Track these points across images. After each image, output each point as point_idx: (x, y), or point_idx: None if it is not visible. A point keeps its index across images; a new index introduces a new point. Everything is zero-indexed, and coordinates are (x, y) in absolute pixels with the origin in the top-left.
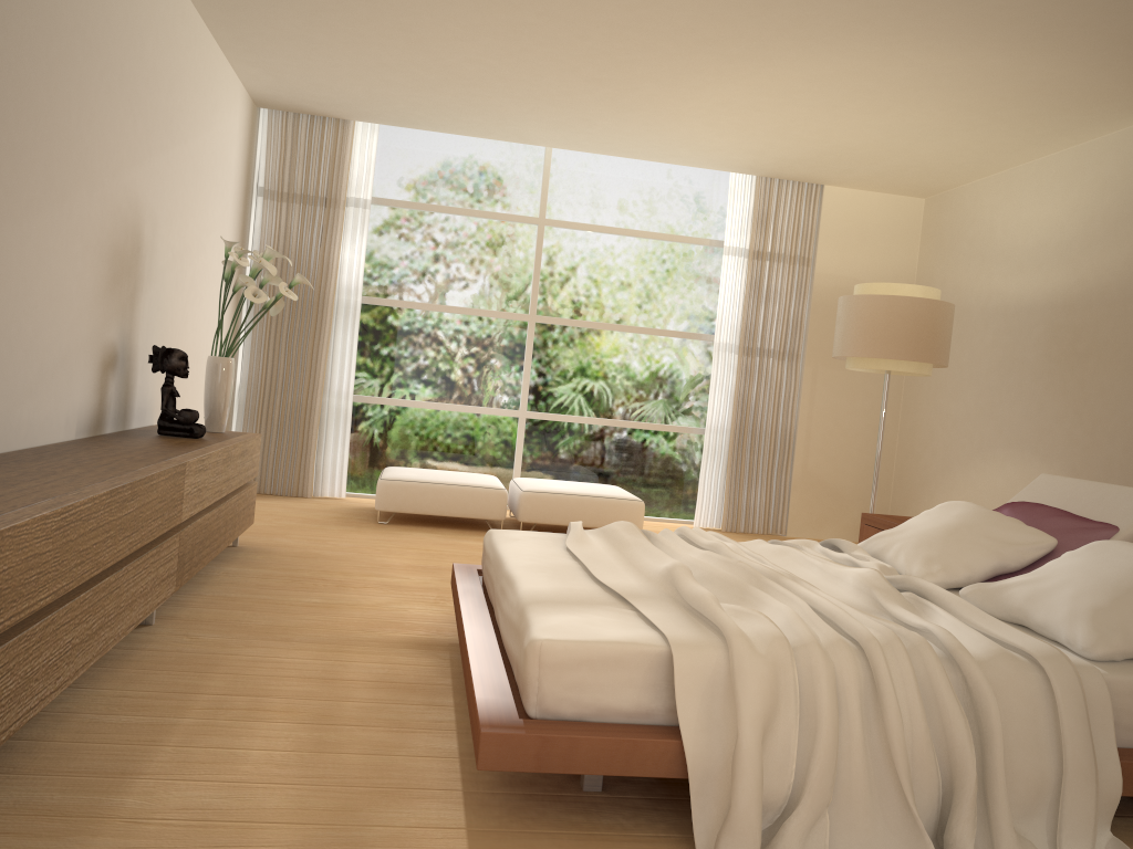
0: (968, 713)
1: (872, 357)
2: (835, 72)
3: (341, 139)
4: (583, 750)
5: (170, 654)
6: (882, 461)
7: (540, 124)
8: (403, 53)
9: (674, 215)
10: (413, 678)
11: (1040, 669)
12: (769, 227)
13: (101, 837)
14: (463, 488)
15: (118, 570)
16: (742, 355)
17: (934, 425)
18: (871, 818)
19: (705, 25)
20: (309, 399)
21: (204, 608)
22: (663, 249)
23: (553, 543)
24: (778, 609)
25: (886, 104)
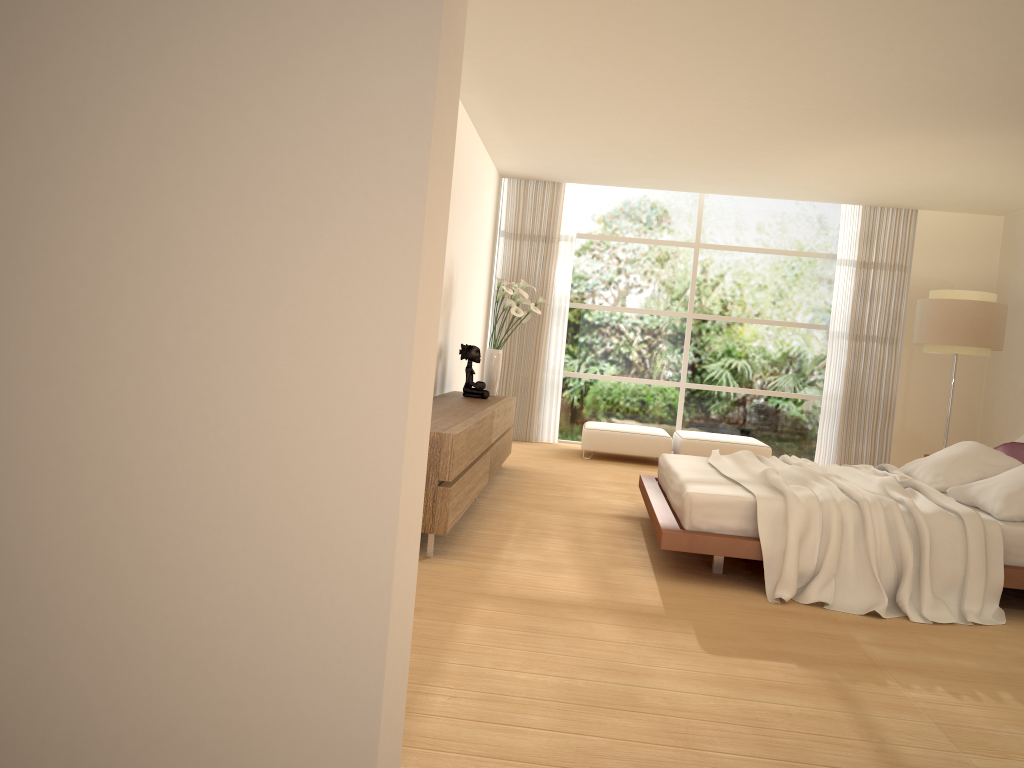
0: (915, 539)
1: (939, 344)
2: (902, 149)
3: (556, 196)
4: (711, 543)
5: (492, 511)
6: (968, 422)
7: (695, 181)
8: (603, 149)
9: (798, 236)
10: (621, 529)
11: (962, 520)
12: (873, 243)
13: (499, 564)
14: (640, 435)
15: (476, 462)
16: (852, 340)
17: (1007, 393)
18: (856, 583)
19: (804, 130)
20: (533, 374)
21: (498, 494)
22: (789, 262)
23: (700, 460)
24: (819, 488)
25: (947, 164)
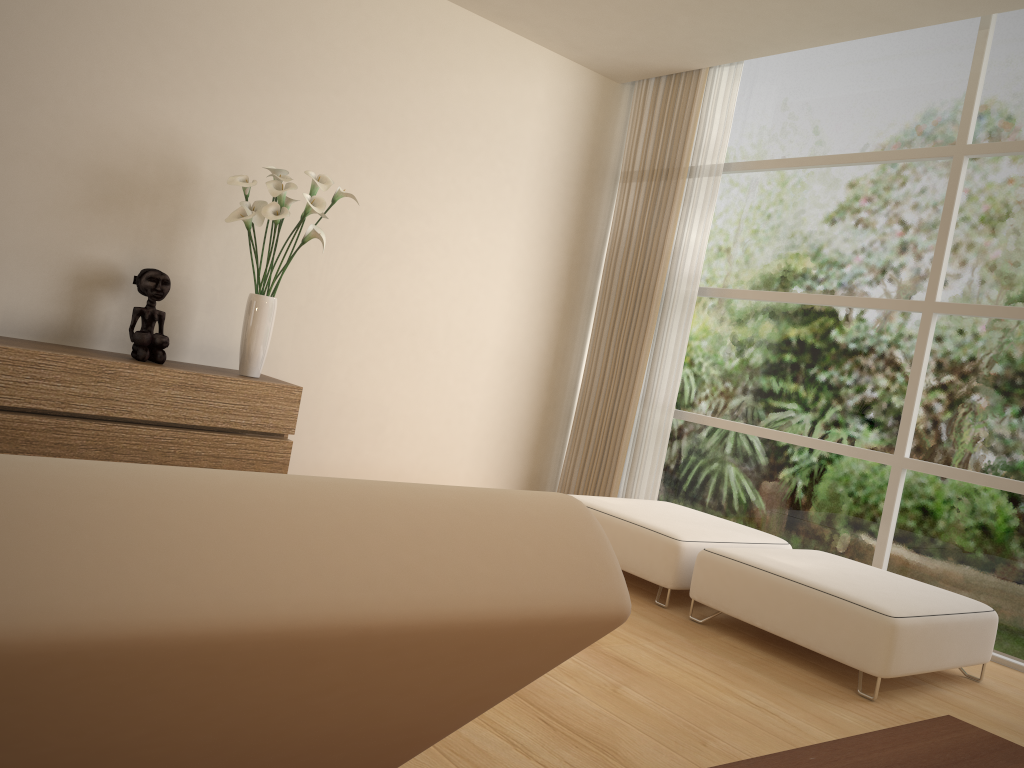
0: None
1: None
2: None
3: (691, 96)
4: None
5: None
6: None
7: None
8: None
9: None
10: None
11: None
12: None
13: None
14: (627, 525)
15: None
16: None
17: None
18: None
19: None
20: (623, 409)
21: None
22: None
23: None
24: None
25: None
